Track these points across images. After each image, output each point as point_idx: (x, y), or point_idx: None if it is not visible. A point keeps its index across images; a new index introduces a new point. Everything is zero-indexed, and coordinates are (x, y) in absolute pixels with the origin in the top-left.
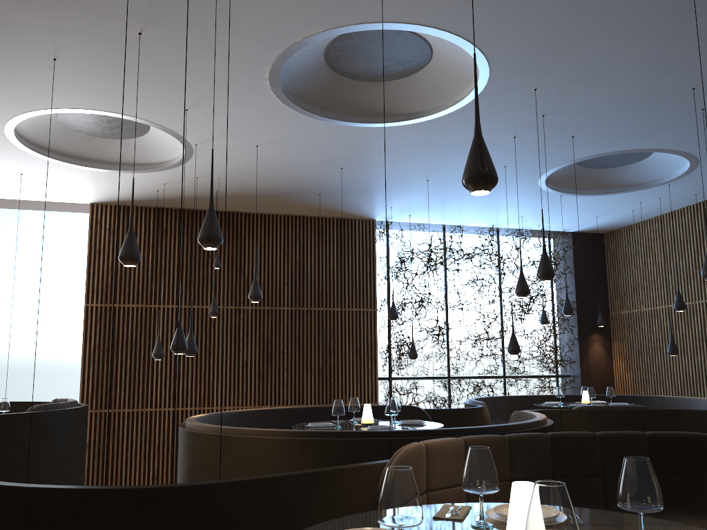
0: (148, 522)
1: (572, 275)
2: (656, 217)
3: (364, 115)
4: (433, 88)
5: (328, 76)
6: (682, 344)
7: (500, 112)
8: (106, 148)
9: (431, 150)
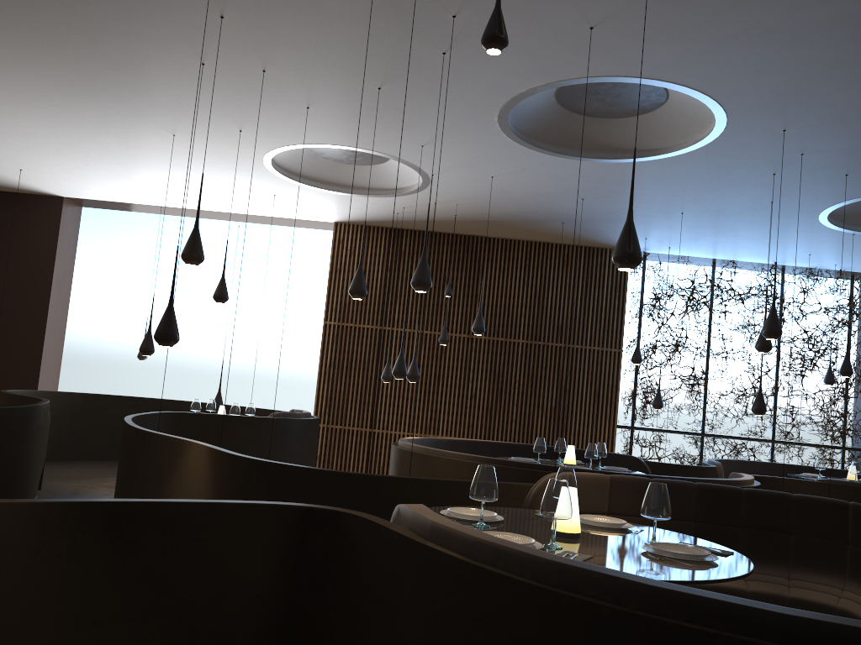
0: (346, 496)
1: None
2: None
3: (600, 151)
4: (673, 126)
5: (560, 114)
6: None
7: (750, 150)
8: (350, 173)
9: (679, 184)
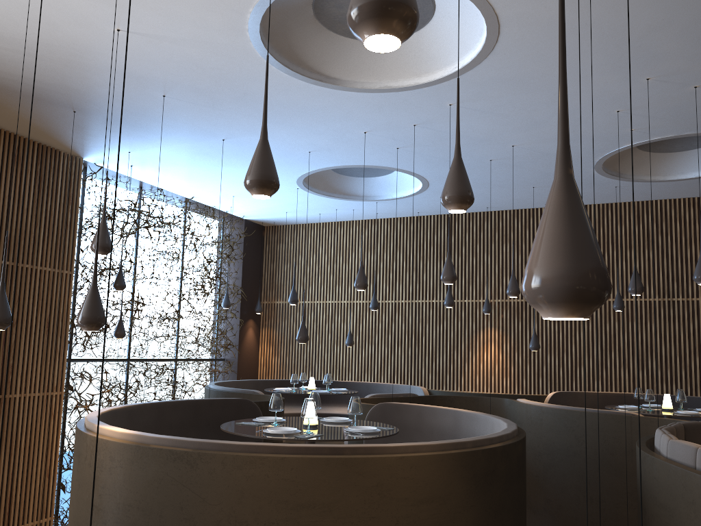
0: None
1: (242, 262)
2: (325, 223)
3: (287, 57)
4: (373, 63)
5: (304, 0)
6: (336, 336)
7: (398, 109)
8: None
9: (286, 115)
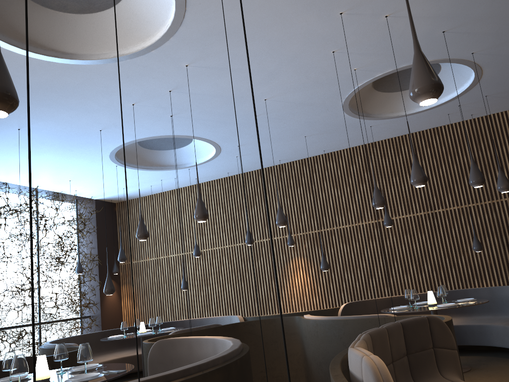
0: None
1: (96, 233)
2: (161, 193)
3: (13, 37)
4: (100, 35)
5: None
6: (179, 283)
7: (145, 77)
8: None
9: (53, 97)
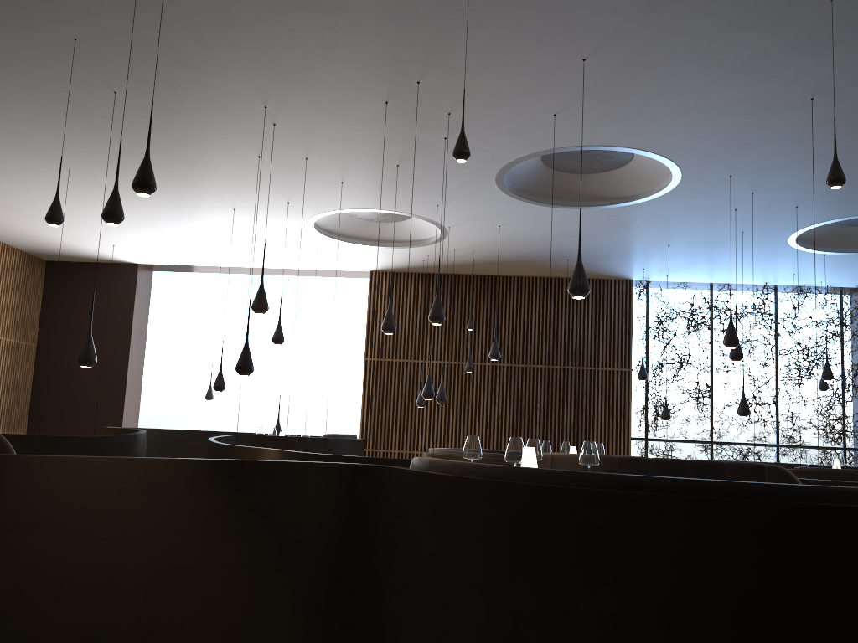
0: None
1: None
2: None
3: (585, 200)
4: (642, 177)
5: (548, 173)
6: None
7: (708, 192)
8: (380, 229)
9: (658, 222)
